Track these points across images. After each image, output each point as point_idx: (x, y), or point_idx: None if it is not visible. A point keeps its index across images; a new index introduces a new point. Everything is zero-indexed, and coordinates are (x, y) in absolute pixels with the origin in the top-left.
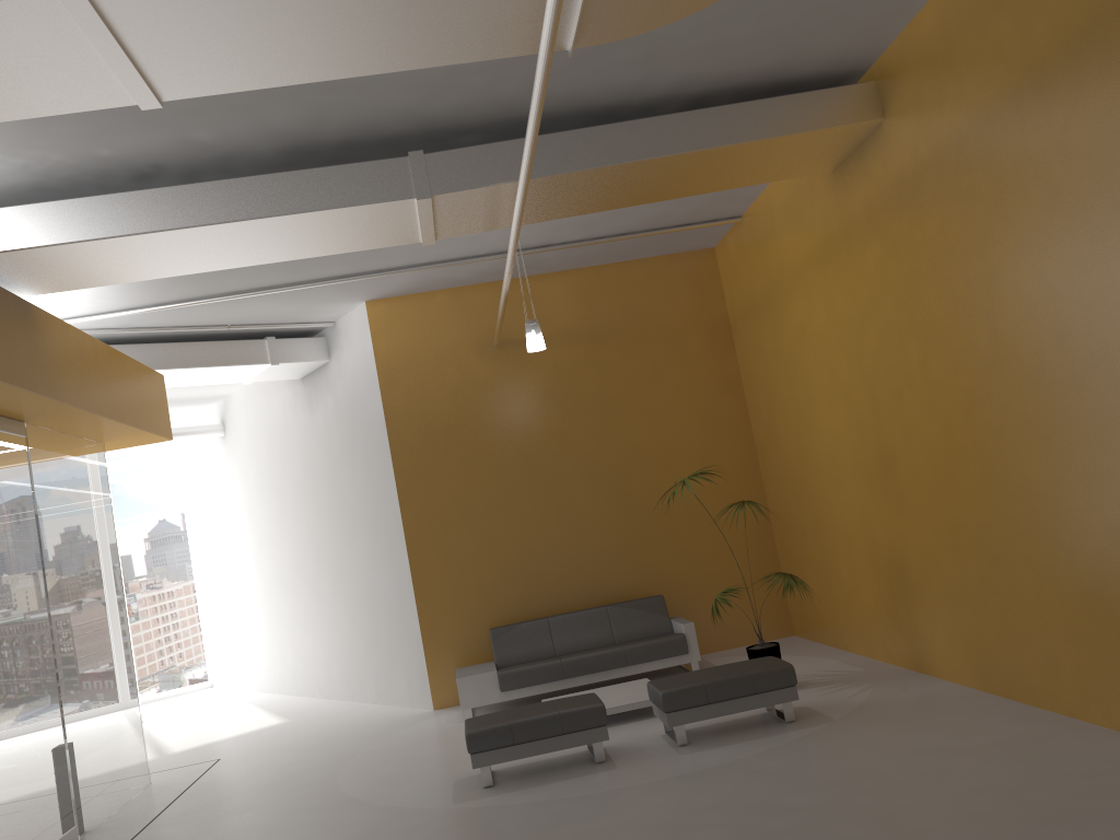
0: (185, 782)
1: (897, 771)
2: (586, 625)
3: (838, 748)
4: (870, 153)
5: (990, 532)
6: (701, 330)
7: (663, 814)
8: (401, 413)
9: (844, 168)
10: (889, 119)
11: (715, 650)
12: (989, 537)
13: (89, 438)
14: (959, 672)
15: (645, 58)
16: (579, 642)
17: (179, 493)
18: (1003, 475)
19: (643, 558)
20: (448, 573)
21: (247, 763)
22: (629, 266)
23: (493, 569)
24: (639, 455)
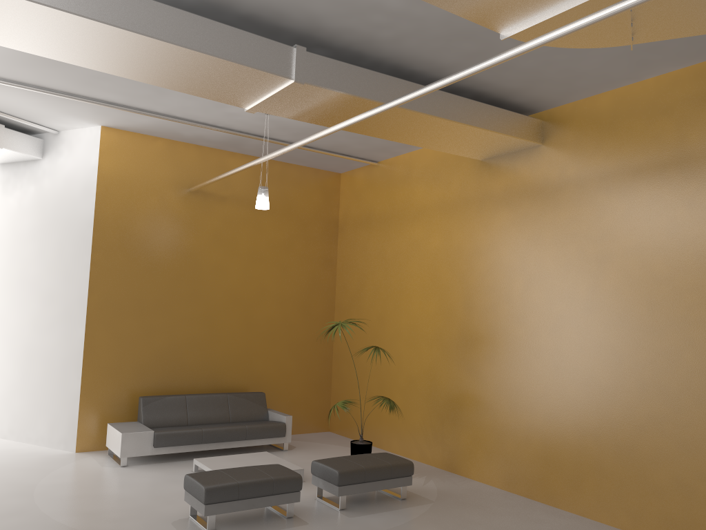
0: None
1: None
2: (212, 405)
3: (461, 523)
4: (521, 160)
5: (549, 400)
6: (321, 223)
7: None
8: (108, 219)
9: (494, 162)
10: (547, 146)
11: None
12: (547, 403)
13: None
14: (489, 477)
15: (470, 54)
16: (205, 417)
17: None
18: (573, 370)
19: (252, 364)
20: (114, 349)
21: None
22: (289, 167)
23: (149, 352)
24: (266, 294)
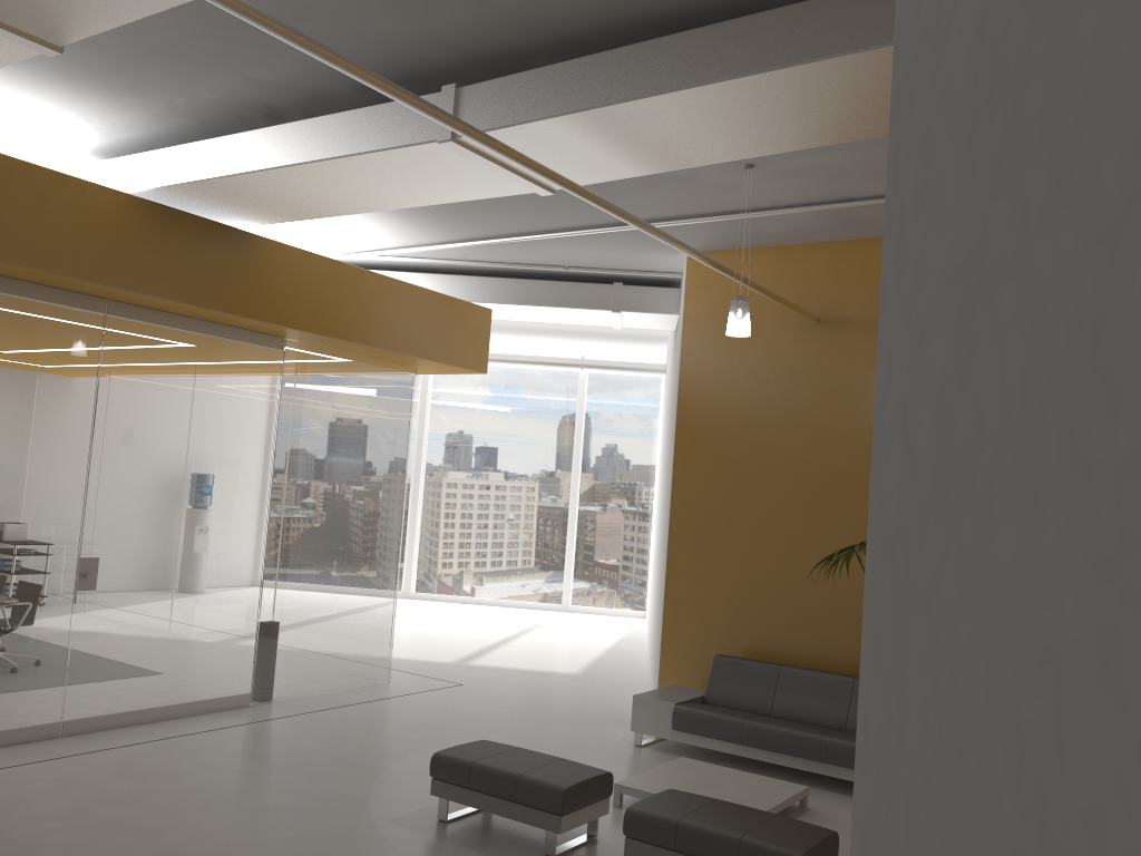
0: (398, 693)
1: None
2: (821, 692)
3: None
4: None
5: None
6: None
7: None
8: (695, 386)
9: None
10: None
11: None
12: None
13: (387, 359)
14: None
15: None
16: (802, 709)
17: (654, 426)
18: None
19: None
20: (703, 577)
21: (455, 698)
22: None
23: (751, 588)
24: None
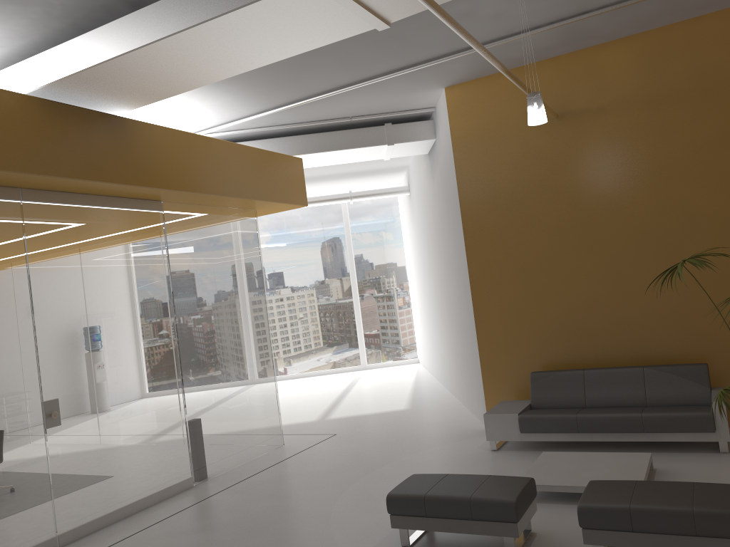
0: (295, 451)
1: None
2: (620, 382)
3: None
4: None
5: None
6: None
7: None
8: (470, 183)
9: None
10: None
11: None
12: None
13: (236, 207)
14: None
15: None
16: (609, 398)
17: (399, 232)
18: None
19: (694, 324)
20: (504, 320)
21: (339, 445)
22: (701, 21)
23: (543, 320)
24: (697, 221)
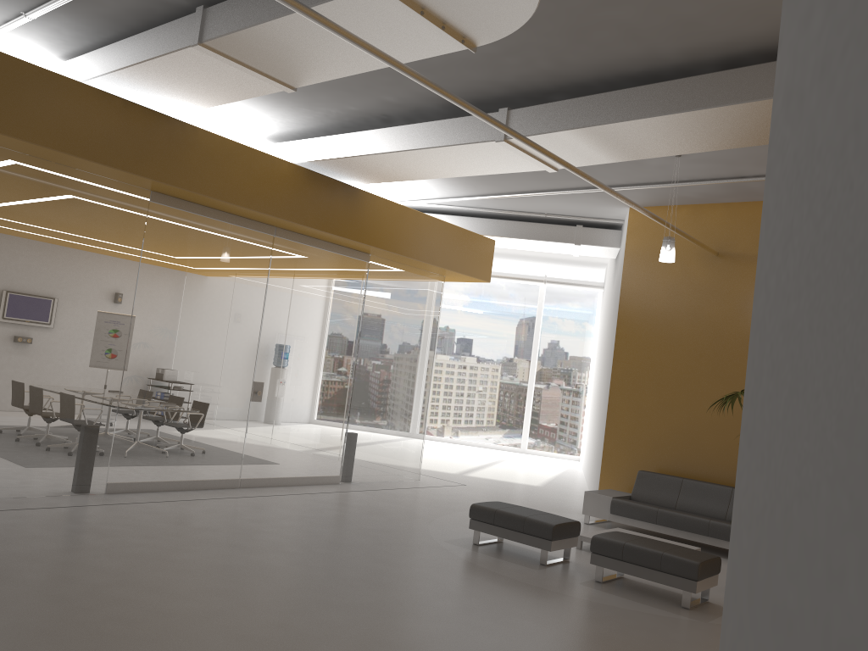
0: (426, 485)
1: (610, 649)
2: (709, 495)
3: (641, 627)
4: None
5: None
6: None
7: (468, 590)
8: (631, 295)
9: None
10: None
11: None
12: None
13: (428, 270)
14: None
15: (627, 37)
16: (696, 506)
17: (591, 326)
18: None
19: None
20: (632, 421)
21: (464, 491)
22: None
23: (664, 428)
24: None
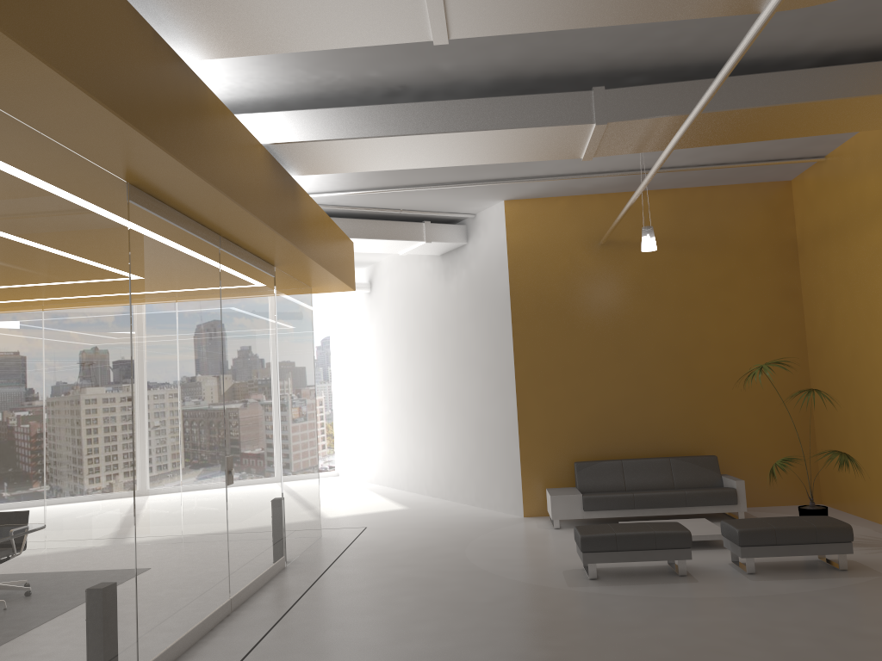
0: (347, 539)
1: None
2: (652, 470)
3: None
4: None
5: None
6: (771, 248)
7: (753, 622)
8: (522, 289)
9: None
10: None
11: (753, 505)
12: None
13: (304, 282)
14: None
15: (803, 22)
16: (645, 483)
17: (328, 331)
18: None
19: (701, 424)
20: (546, 415)
21: (389, 533)
22: (717, 190)
23: (581, 417)
24: (707, 343)
